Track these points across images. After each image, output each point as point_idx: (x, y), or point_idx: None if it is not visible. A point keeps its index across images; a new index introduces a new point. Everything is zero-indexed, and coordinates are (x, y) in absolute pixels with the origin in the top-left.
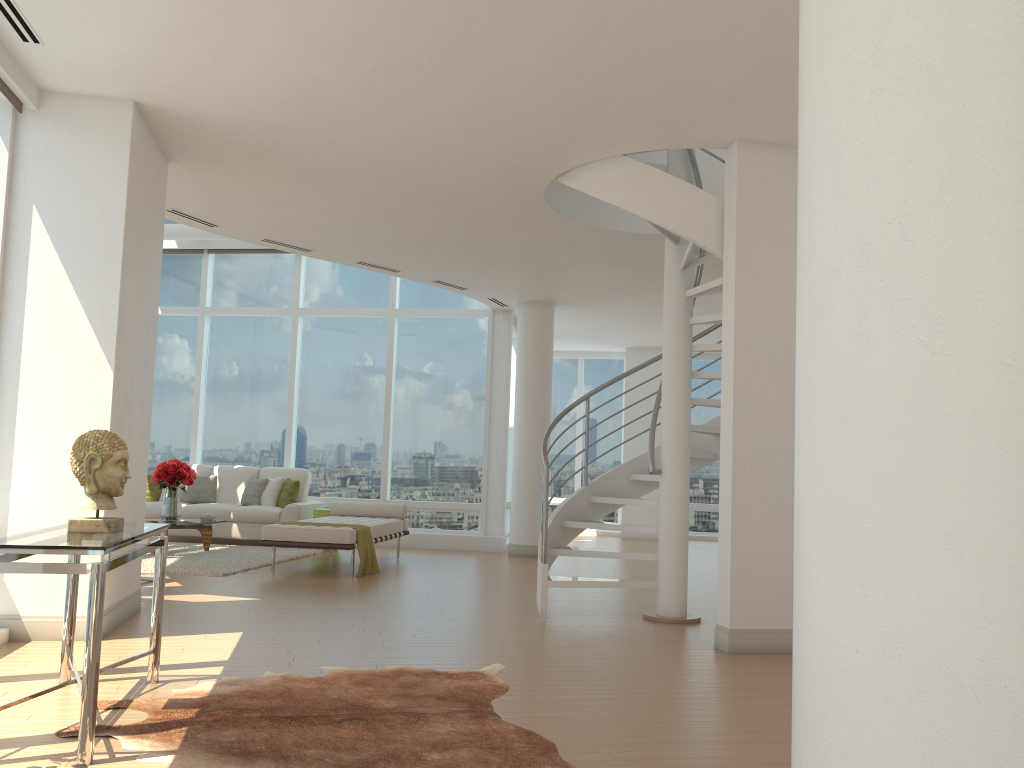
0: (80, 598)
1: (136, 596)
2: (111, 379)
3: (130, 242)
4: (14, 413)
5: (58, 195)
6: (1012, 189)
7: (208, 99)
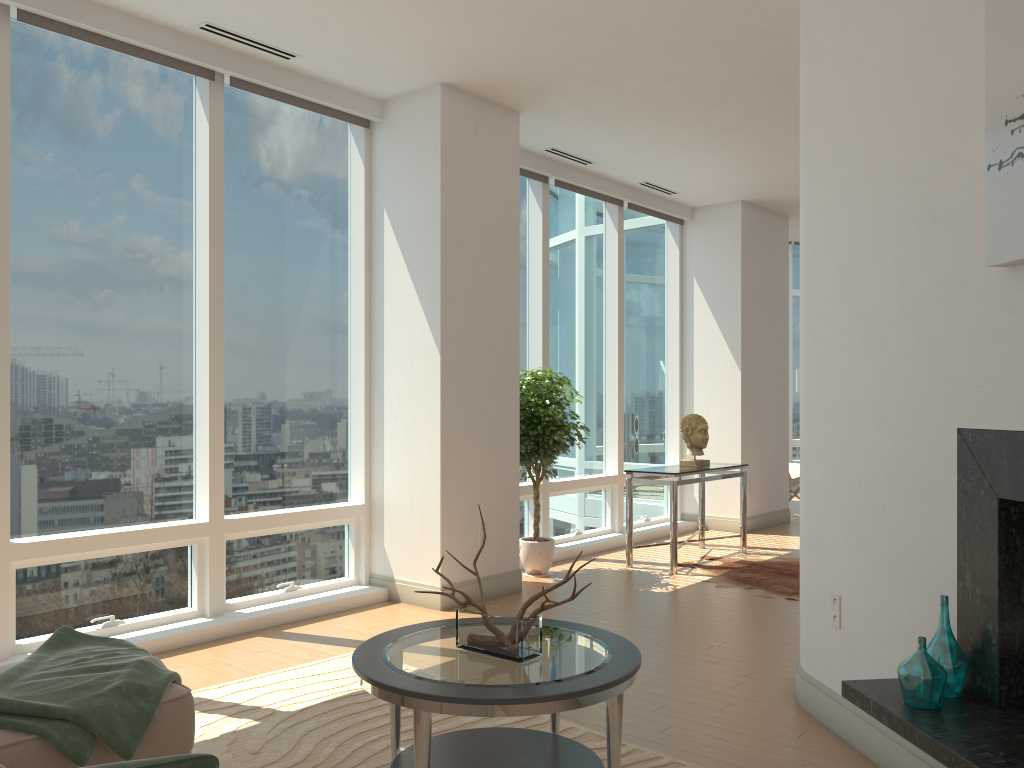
0: (731, 507)
1: (783, 512)
2: (739, 376)
3: (748, 288)
4: (692, 399)
5: (705, 269)
6: (804, 336)
7: (779, 190)
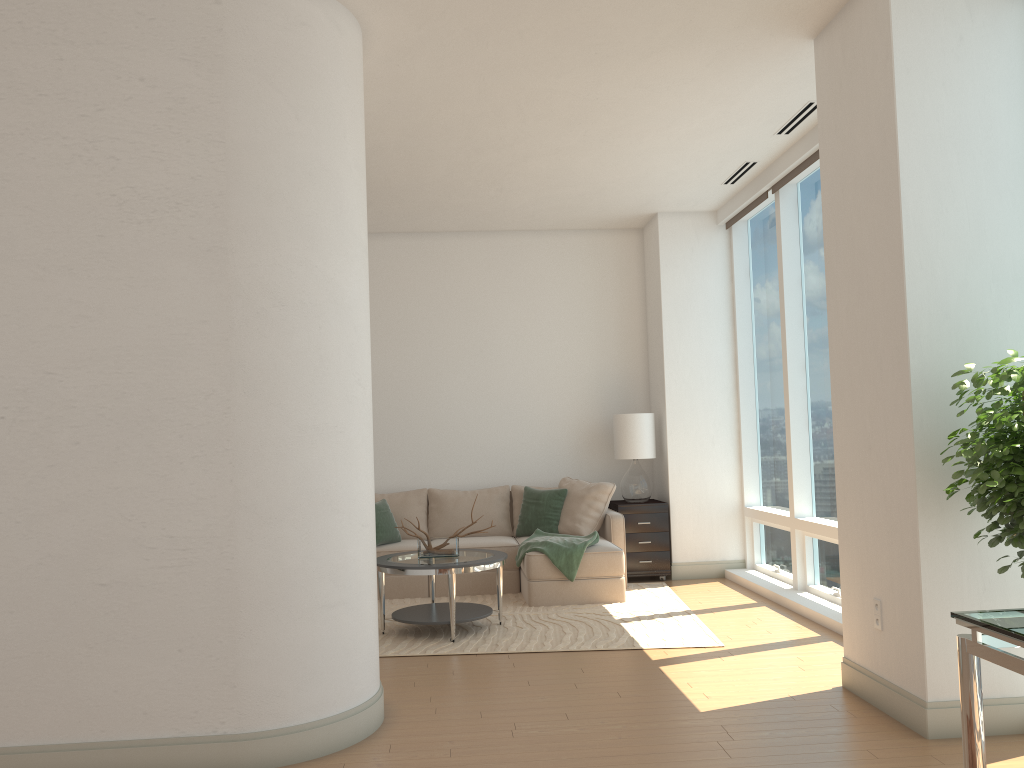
0: None
1: None
2: None
3: None
4: None
5: None
6: None
7: None
